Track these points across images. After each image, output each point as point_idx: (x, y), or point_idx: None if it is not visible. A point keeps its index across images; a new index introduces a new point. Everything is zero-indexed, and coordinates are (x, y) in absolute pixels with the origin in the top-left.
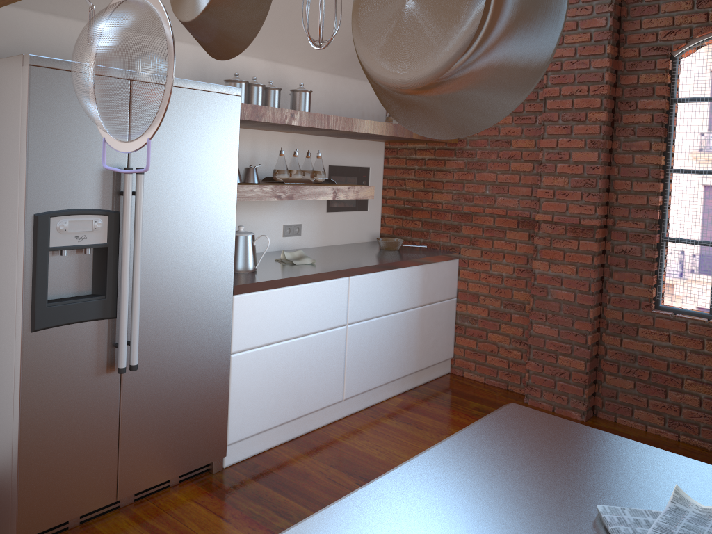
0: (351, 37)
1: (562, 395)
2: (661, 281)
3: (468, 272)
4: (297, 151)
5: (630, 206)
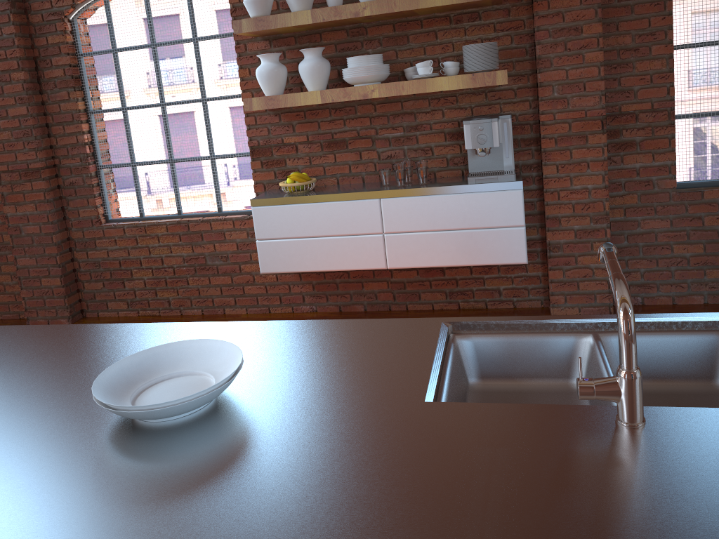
0: None
1: (52, 309)
2: (106, 200)
3: None
4: None
5: (68, 146)
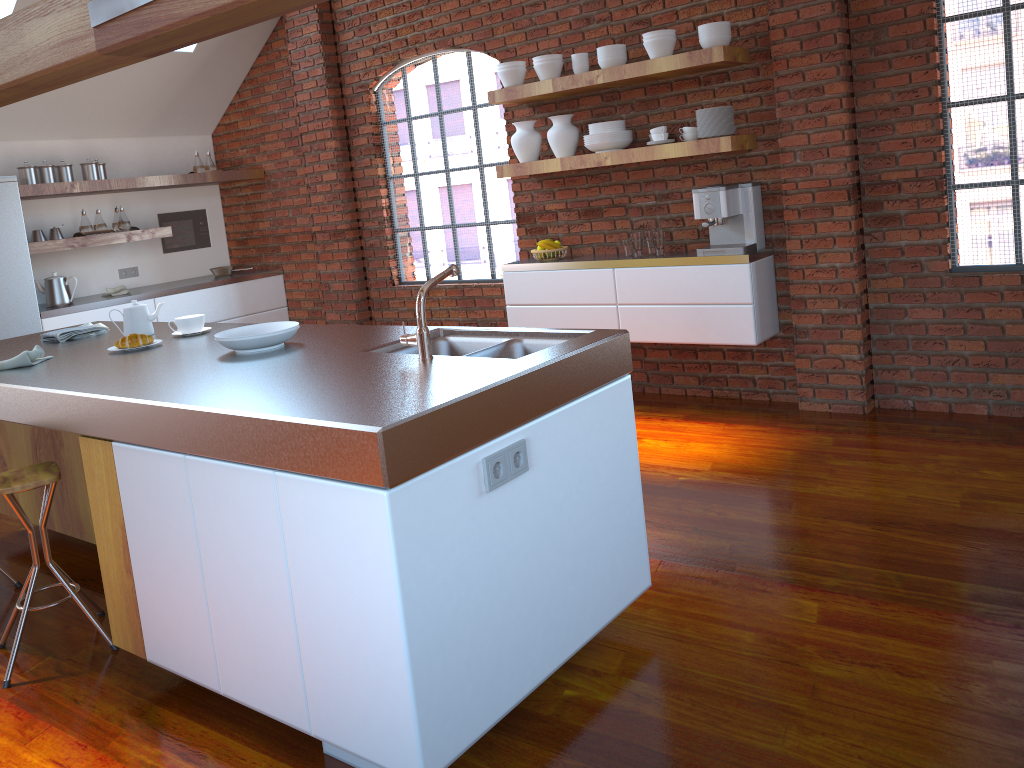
0: (144, 107)
1: None
2: (400, 262)
3: (290, 283)
4: (120, 207)
5: (370, 209)
